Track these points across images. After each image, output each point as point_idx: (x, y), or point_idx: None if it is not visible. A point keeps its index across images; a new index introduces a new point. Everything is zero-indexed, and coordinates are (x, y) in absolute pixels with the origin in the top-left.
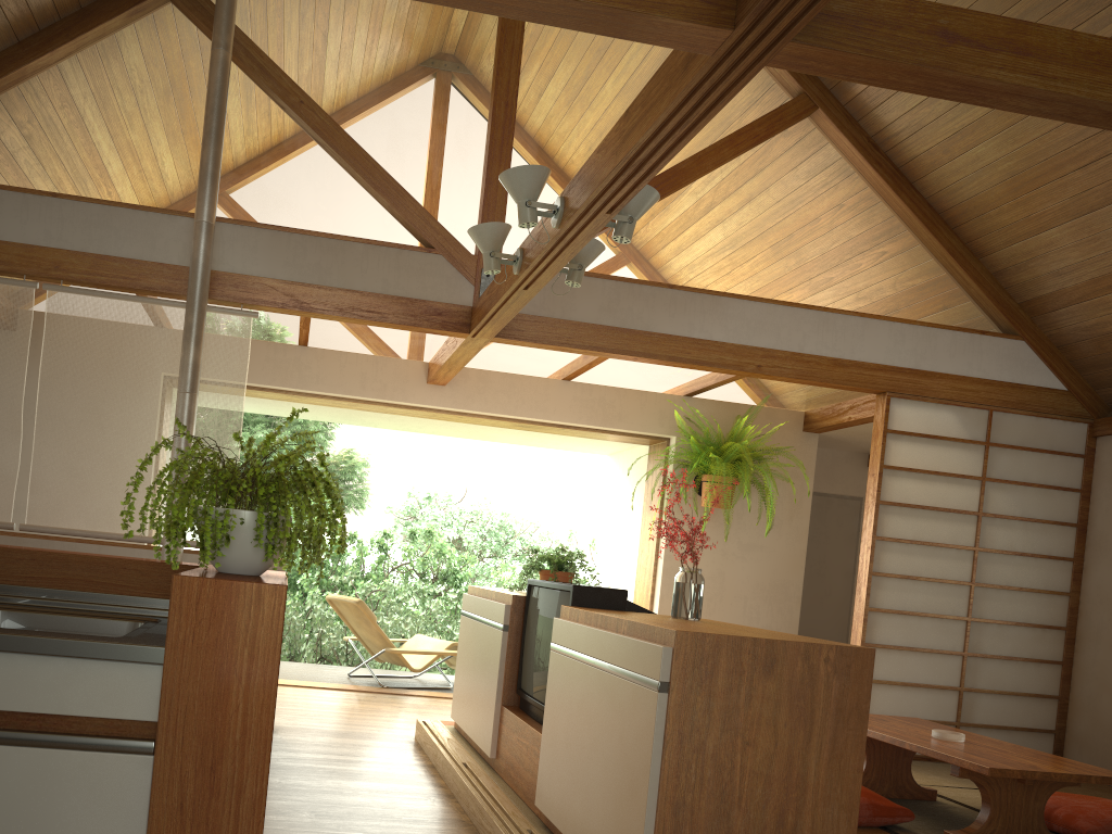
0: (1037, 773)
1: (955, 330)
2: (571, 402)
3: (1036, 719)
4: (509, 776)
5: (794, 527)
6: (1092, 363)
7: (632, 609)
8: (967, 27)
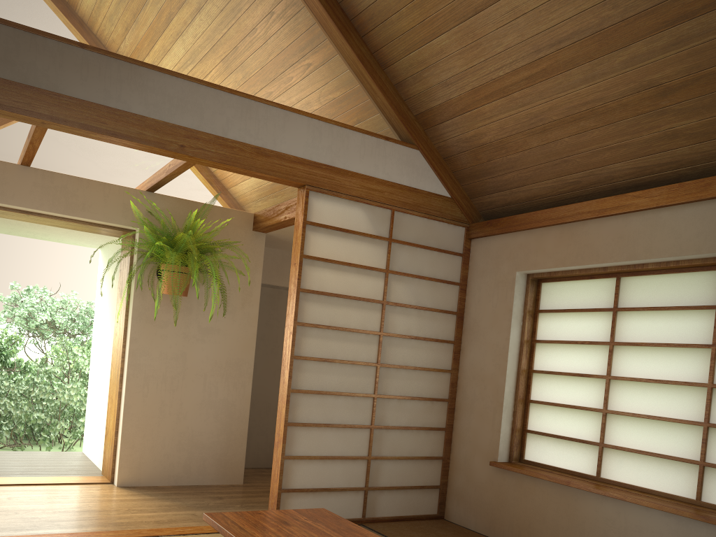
0: None
1: (364, 133)
2: (32, 188)
3: (426, 478)
4: None
5: (246, 313)
6: (470, 173)
7: None
8: None
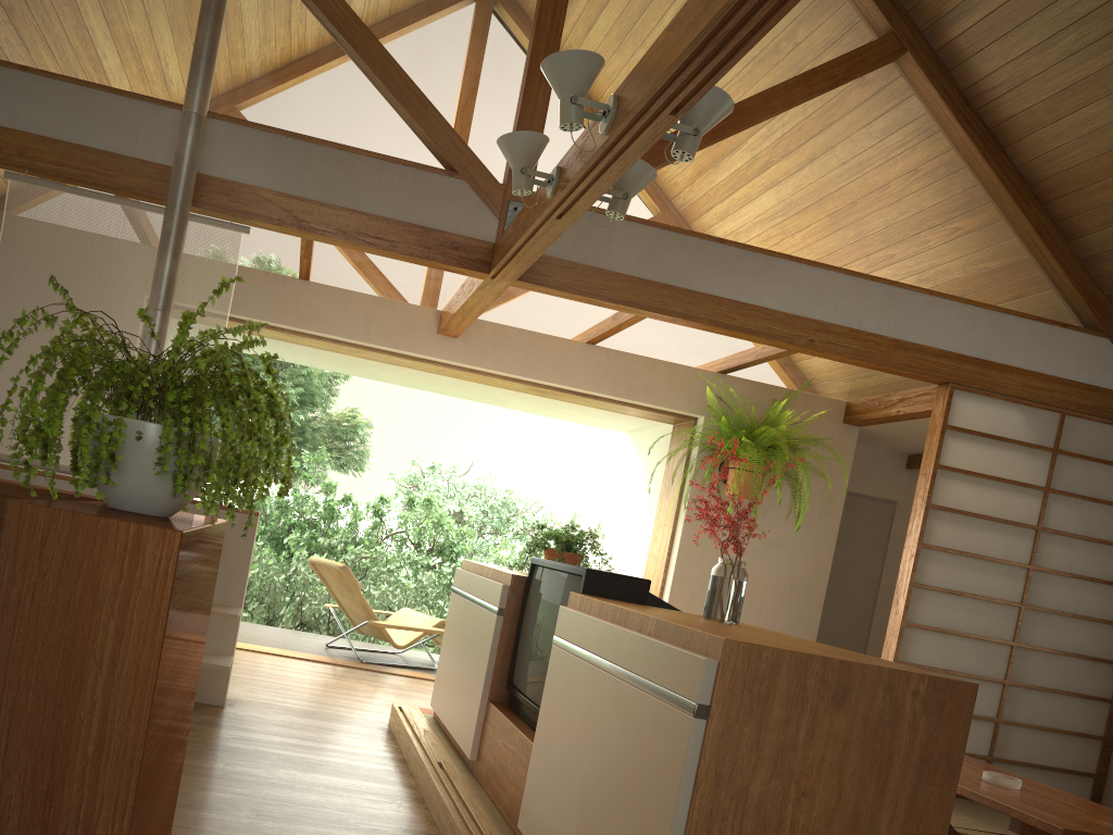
0: None
1: (1033, 320)
2: (594, 368)
3: (1076, 760)
4: (490, 785)
5: (823, 526)
6: None
7: (654, 604)
8: None
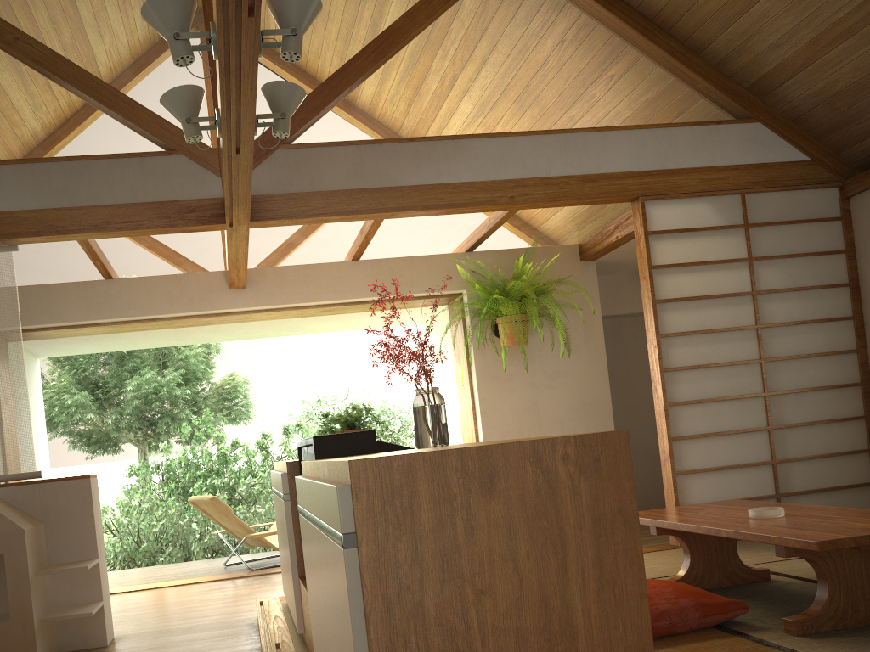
0: None
1: (691, 126)
2: (364, 279)
3: (852, 475)
4: None
5: (591, 348)
6: (829, 127)
7: (387, 450)
8: None
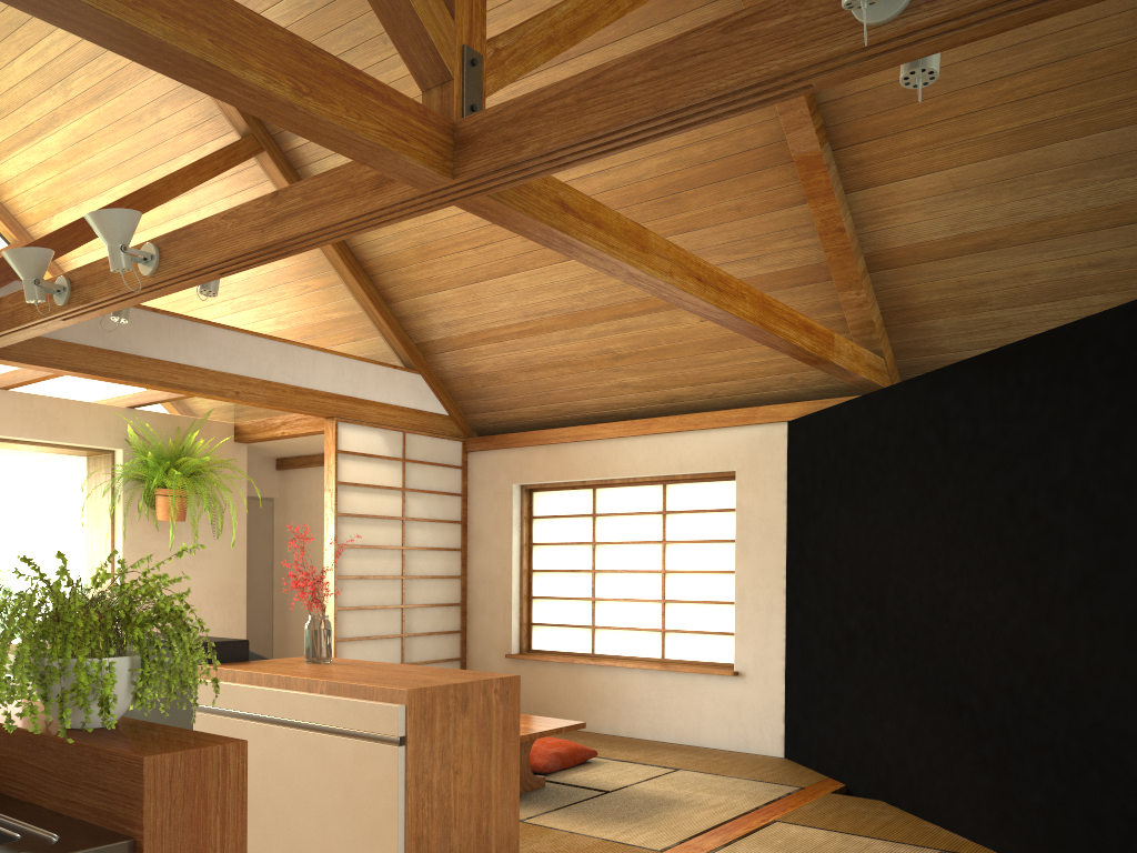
0: (537, 734)
1: (377, 364)
2: (12, 413)
3: None
4: None
5: (235, 532)
6: (465, 395)
7: (249, 656)
8: (572, 201)
